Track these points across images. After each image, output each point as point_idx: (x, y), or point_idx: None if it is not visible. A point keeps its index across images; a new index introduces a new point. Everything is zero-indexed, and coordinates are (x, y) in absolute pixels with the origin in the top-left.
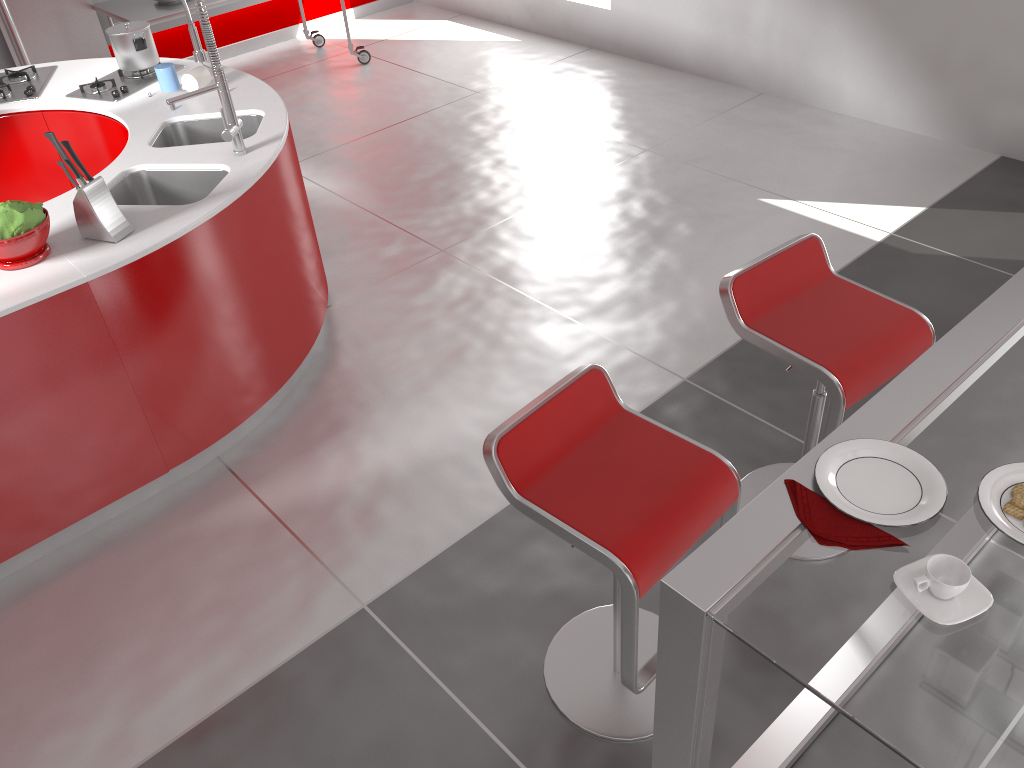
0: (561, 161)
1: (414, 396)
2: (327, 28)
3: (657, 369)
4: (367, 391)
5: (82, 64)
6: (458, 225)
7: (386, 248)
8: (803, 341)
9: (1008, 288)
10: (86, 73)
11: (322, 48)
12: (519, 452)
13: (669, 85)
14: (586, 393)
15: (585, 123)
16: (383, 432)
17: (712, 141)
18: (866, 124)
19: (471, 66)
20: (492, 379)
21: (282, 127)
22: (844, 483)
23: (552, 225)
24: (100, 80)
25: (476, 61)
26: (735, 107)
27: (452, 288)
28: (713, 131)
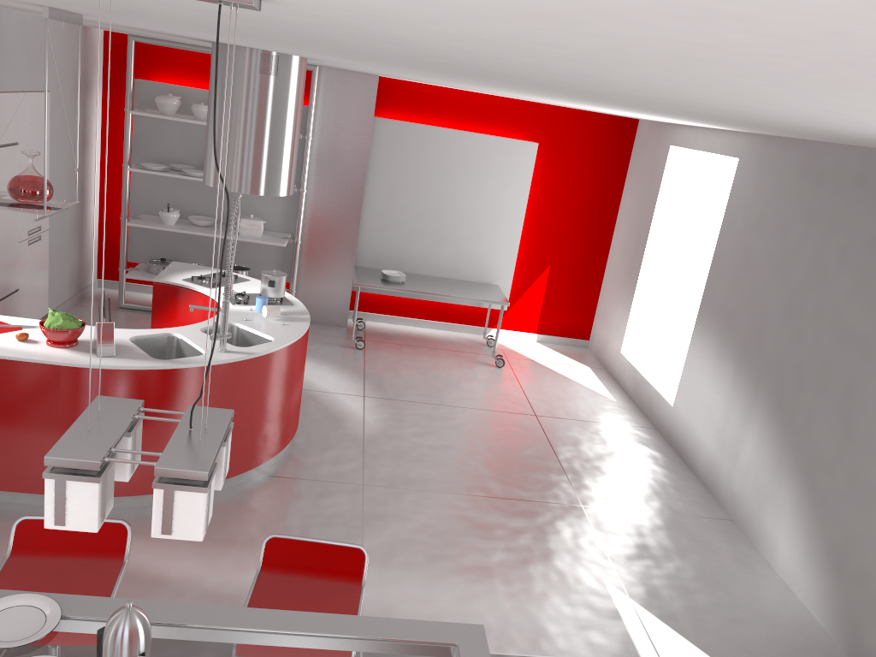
0: (515, 479)
1: (218, 545)
2: (511, 338)
3: None
4: None
5: (260, 284)
6: (395, 477)
7: (338, 465)
8: (265, 599)
9: (306, 614)
10: (252, 288)
11: (490, 347)
12: (31, 534)
13: (670, 477)
14: (105, 533)
15: (570, 467)
16: (174, 550)
17: (637, 526)
18: (781, 586)
19: (558, 399)
20: None
21: (263, 350)
22: (9, 611)
23: (445, 510)
24: (249, 293)
25: (566, 398)
26: (694, 516)
27: (332, 506)
28: (649, 521)
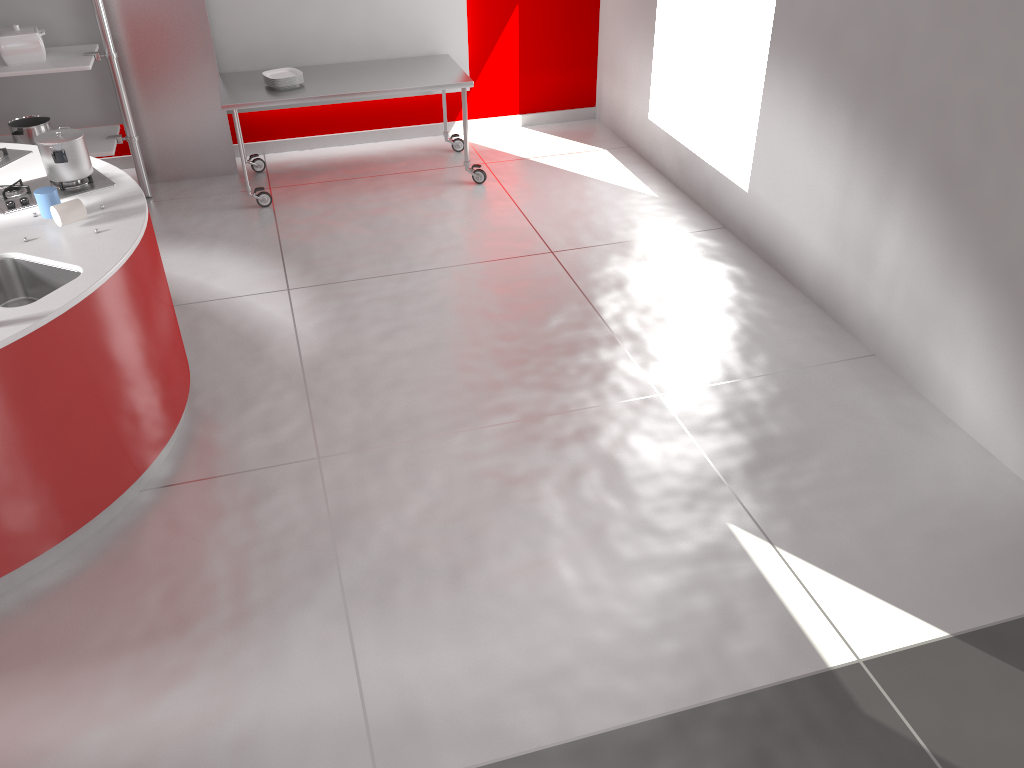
0: (551, 376)
1: (94, 660)
2: (486, 130)
3: (364, 757)
4: (63, 629)
5: None
6: (366, 428)
7: (271, 431)
8: None
9: None
10: (37, 168)
11: (459, 153)
12: None
13: (768, 306)
14: None
15: (625, 331)
16: (18, 699)
17: (748, 408)
18: (975, 451)
19: (577, 215)
20: (186, 675)
21: (63, 303)
22: None
23: (458, 467)
24: (31, 181)
25: (587, 210)
26: (821, 365)
27: (277, 516)
28: (762, 393)
